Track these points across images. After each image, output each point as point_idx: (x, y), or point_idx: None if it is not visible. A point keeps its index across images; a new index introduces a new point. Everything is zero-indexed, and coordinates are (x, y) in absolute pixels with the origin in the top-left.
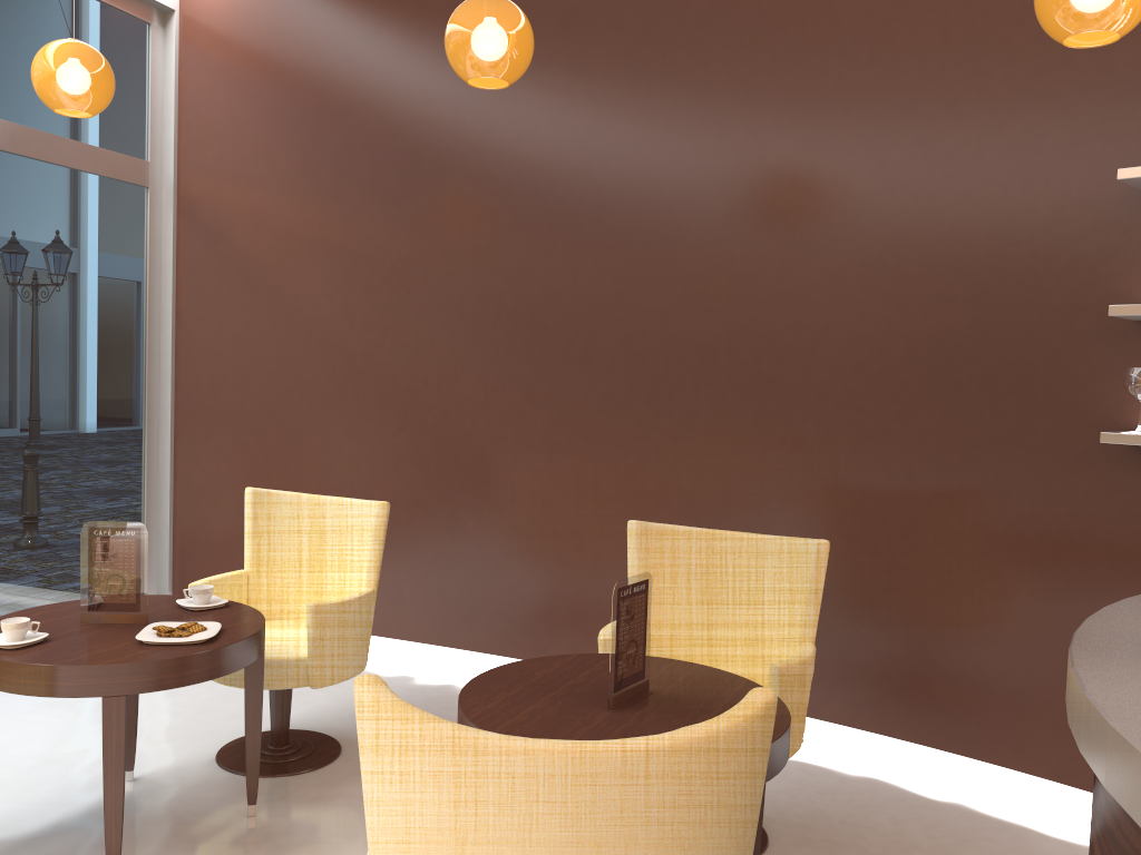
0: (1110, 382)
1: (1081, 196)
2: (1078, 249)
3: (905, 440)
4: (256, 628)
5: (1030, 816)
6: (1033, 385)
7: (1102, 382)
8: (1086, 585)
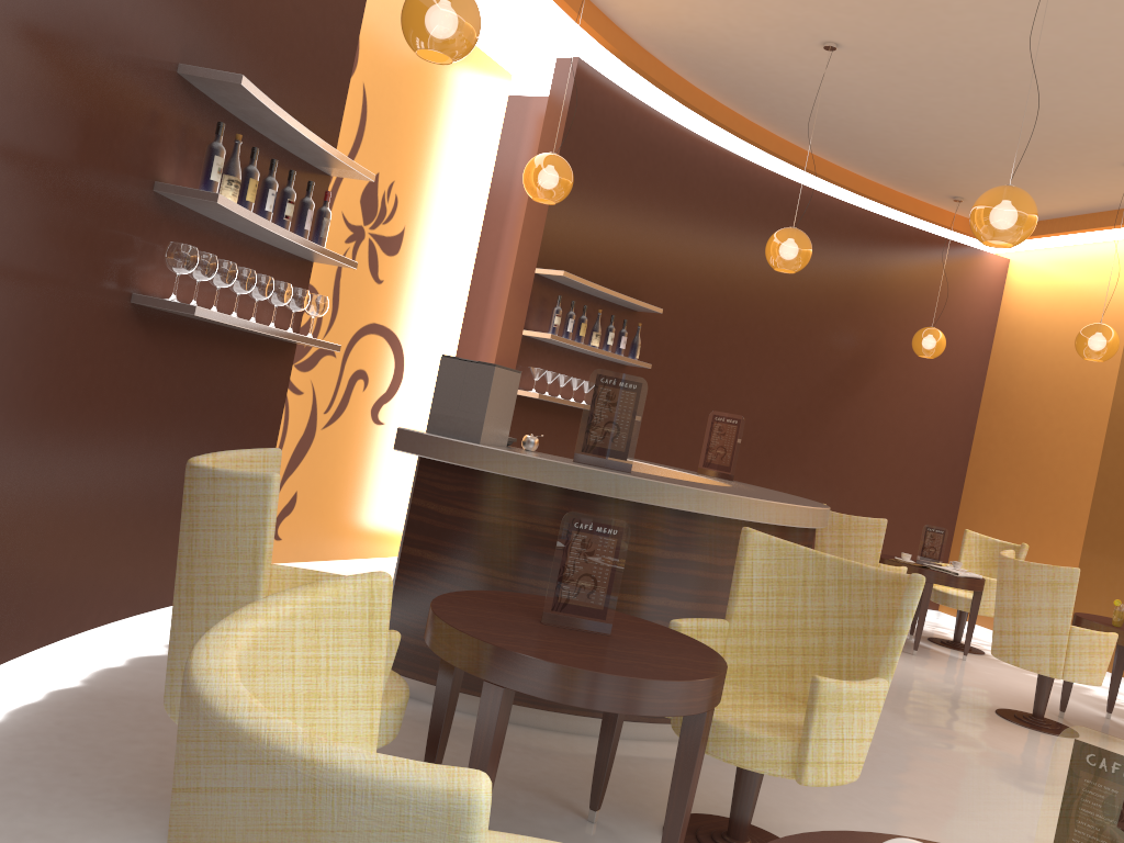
0: (134, 245)
1: (153, 52)
2: (142, 106)
3: (8, 288)
4: (789, 840)
5: (64, 687)
6: (96, 237)
7: (131, 244)
8: (90, 442)
